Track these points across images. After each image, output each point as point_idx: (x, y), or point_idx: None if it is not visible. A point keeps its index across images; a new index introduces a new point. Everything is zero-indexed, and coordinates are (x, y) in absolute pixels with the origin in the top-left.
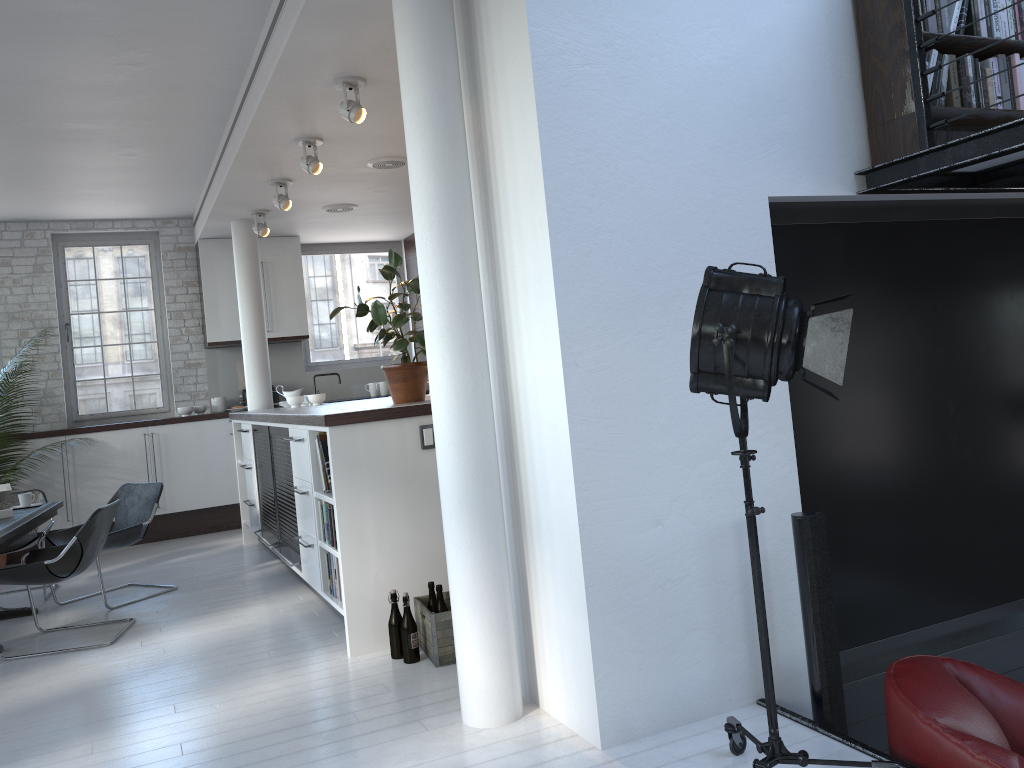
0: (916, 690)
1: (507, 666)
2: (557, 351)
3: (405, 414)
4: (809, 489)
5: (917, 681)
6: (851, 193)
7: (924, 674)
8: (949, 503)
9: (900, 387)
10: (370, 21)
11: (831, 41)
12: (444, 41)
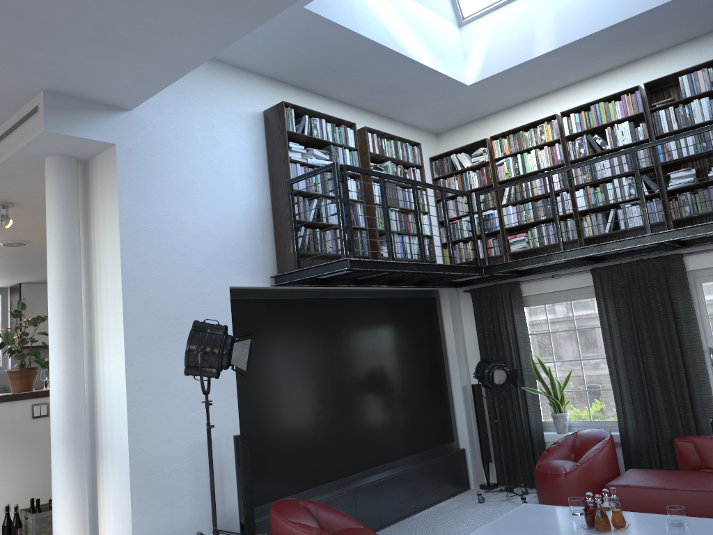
0: (281, 509)
1: (83, 527)
2: (123, 358)
3: (24, 397)
4: (245, 425)
5: (283, 505)
6: (268, 285)
7: (287, 503)
8: (312, 431)
9: (290, 375)
10: (26, 180)
11: (261, 217)
12: (73, 203)
